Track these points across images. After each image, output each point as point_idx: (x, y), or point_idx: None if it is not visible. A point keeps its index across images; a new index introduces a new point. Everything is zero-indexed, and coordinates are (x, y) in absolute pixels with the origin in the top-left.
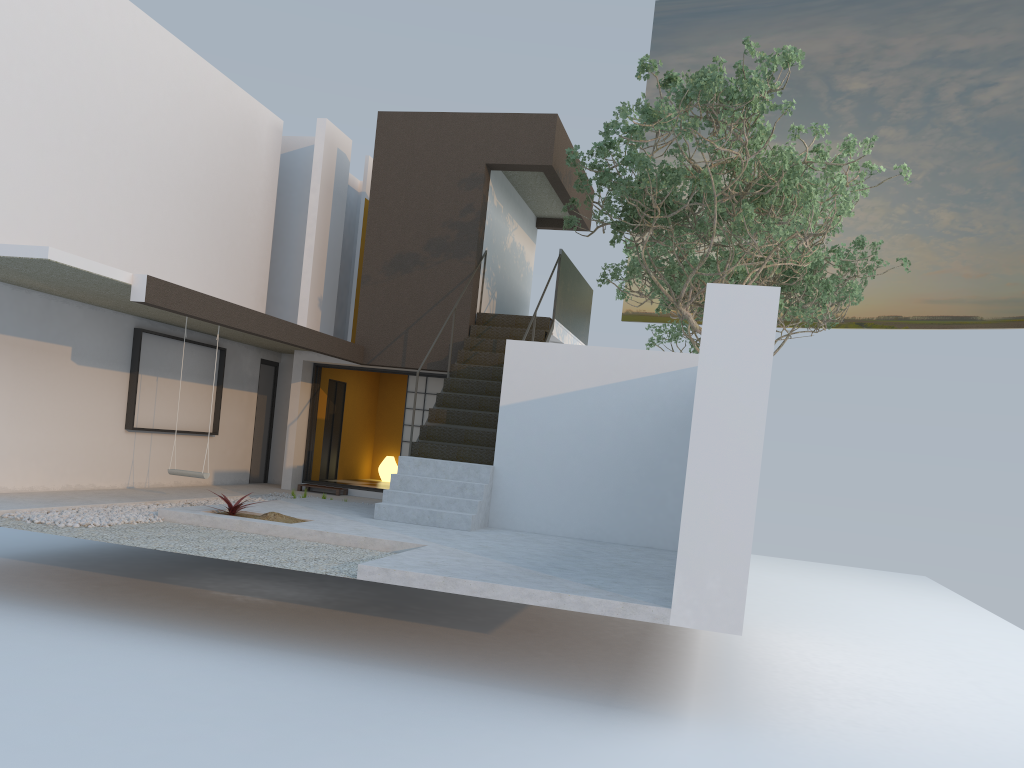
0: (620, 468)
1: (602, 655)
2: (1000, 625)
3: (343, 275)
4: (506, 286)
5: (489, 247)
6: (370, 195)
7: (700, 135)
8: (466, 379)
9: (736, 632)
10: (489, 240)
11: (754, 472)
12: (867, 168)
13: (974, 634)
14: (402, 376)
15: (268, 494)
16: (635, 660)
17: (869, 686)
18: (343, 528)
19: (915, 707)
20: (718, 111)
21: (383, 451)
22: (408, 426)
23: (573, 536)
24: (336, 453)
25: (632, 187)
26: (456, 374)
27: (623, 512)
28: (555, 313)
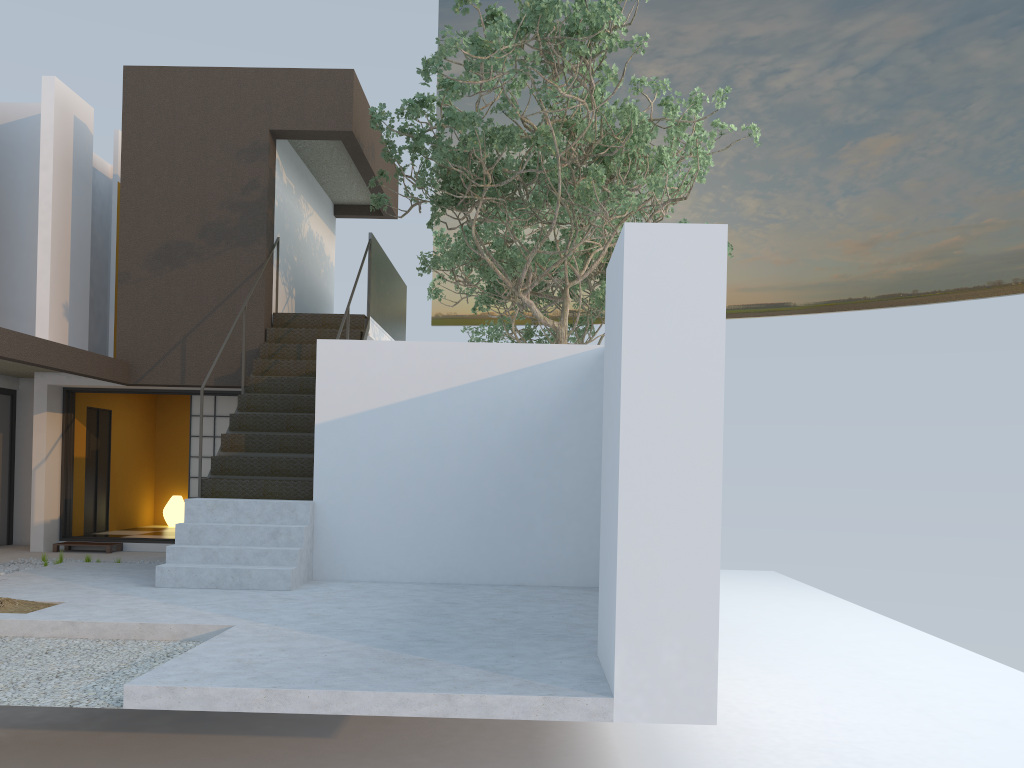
0: (475, 490)
1: (493, 749)
2: (882, 622)
3: (98, 279)
4: (305, 282)
5: (282, 234)
6: (122, 171)
7: (541, 75)
8: (267, 394)
9: (708, 721)
10: (281, 225)
11: (714, 489)
12: (716, 127)
13: (869, 638)
14: (184, 398)
15: (9, 562)
16: (537, 749)
17: (823, 739)
18: (108, 611)
19: (893, 765)
20: (557, 50)
21: (168, 490)
22: (196, 458)
23: (423, 580)
24: (105, 498)
25: (455, 150)
26: (253, 389)
27: (483, 545)
28: (370, 309)
